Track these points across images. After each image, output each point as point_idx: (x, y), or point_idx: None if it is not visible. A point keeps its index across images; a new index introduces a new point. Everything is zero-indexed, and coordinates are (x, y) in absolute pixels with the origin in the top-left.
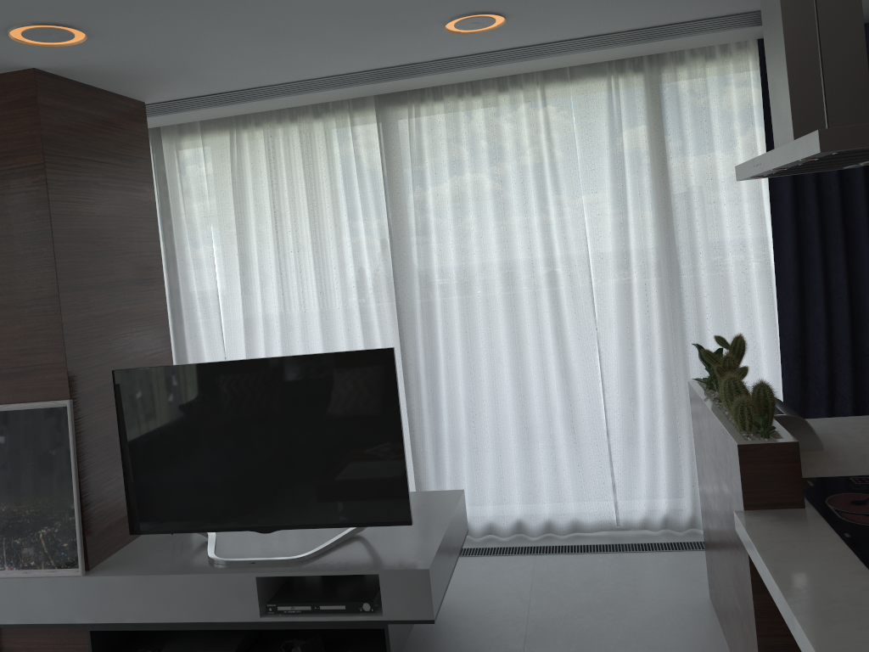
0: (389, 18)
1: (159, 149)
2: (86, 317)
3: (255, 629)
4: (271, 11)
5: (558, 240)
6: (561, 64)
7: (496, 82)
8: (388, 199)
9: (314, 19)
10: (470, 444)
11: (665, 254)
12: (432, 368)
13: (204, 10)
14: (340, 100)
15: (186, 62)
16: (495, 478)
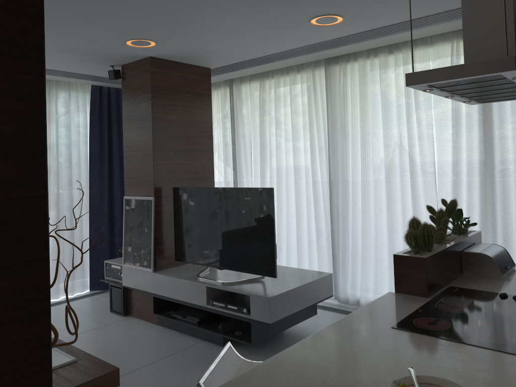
0: (277, 22)
1: (232, 90)
2: (166, 163)
3: (204, 310)
4: (217, 25)
5: (417, 141)
6: (418, 36)
7: (386, 48)
8: (328, 115)
9: (241, 27)
10: (361, 254)
11: (482, 152)
12: (343, 209)
13: (188, 28)
14: (308, 62)
15: (207, 49)
16: (374, 276)
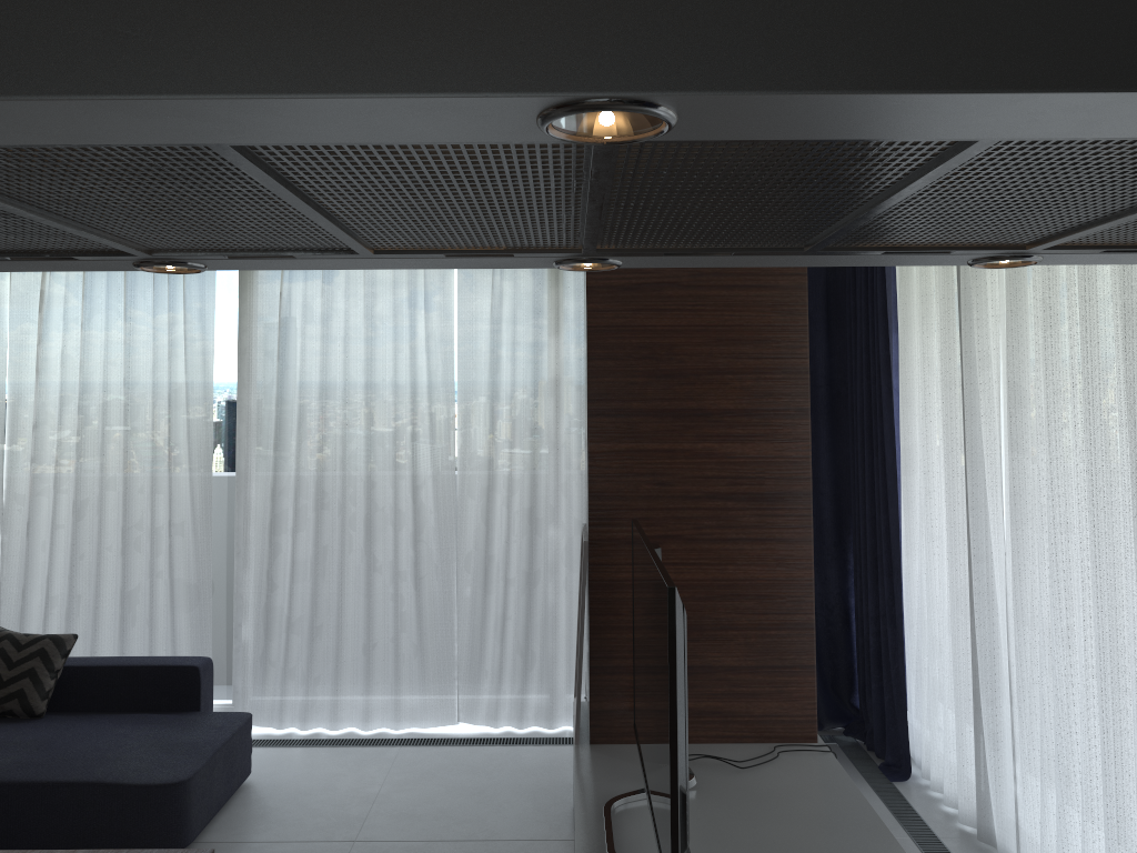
0: None
1: None
2: (630, 449)
3: None
4: None
5: None
6: None
7: None
8: None
9: None
10: None
11: None
12: None
13: None
14: None
15: None
16: None
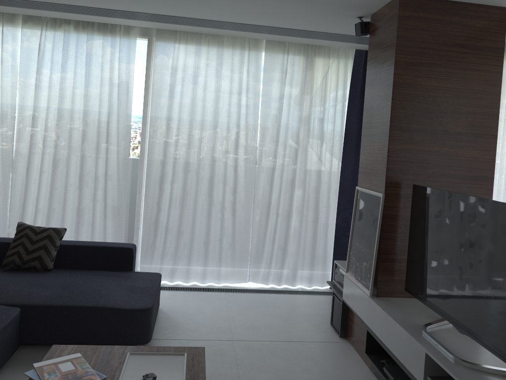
0: None
1: None
2: (409, 148)
3: None
4: None
5: None
6: None
7: None
8: None
9: None
10: None
11: None
12: None
13: None
14: None
15: None
16: None
